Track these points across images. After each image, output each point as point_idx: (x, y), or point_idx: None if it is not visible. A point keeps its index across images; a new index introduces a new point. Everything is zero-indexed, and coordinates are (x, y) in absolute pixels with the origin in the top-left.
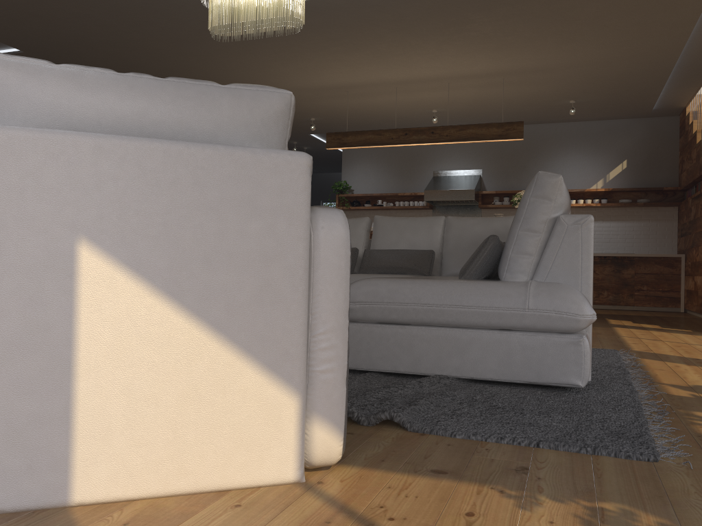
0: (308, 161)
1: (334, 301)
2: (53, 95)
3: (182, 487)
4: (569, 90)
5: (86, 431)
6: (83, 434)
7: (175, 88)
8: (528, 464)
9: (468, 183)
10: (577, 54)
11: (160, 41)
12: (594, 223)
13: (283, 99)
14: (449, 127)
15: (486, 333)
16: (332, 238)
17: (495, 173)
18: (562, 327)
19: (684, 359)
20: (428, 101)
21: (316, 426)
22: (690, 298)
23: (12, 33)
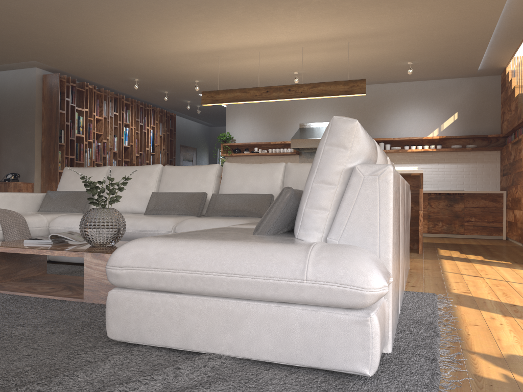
0: None
1: None
2: None
3: None
4: (406, 53)
5: None
6: None
7: None
8: None
9: None
10: (409, 18)
11: (42, 10)
12: (393, 174)
13: None
14: (303, 84)
15: (262, 307)
16: None
17: None
18: (346, 302)
19: (501, 306)
20: (288, 64)
21: None
22: (510, 228)
23: None
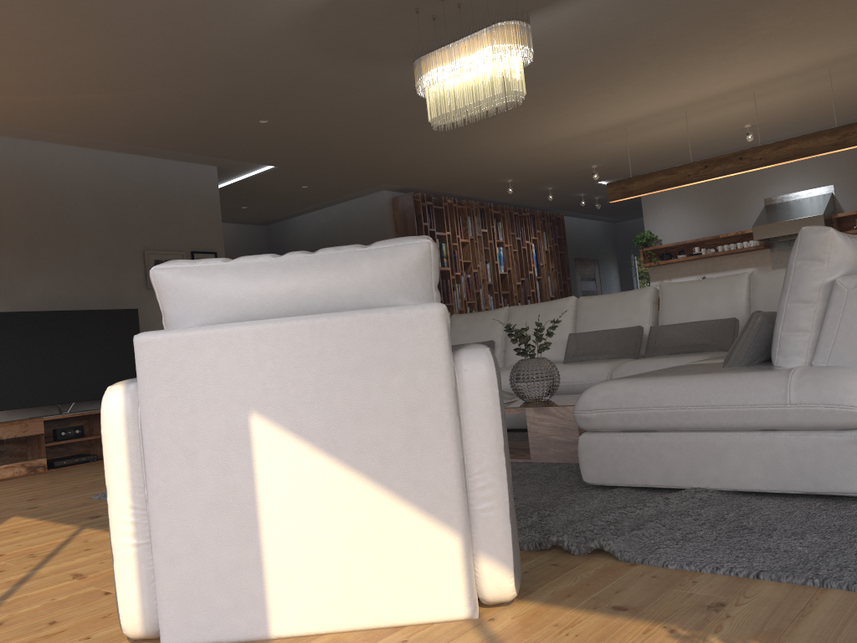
0: (441, 310)
1: (485, 440)
2: (224, 290)
3: (361, 623)
4: None
5: (275, 574)
6: (274, 577)
7: (321, 262)
8: (730, 599)
9: (814, 207)
10: None
11: (402, 127)
12: None
13: (421, 249)
14: (762, 147)
15: (745, 436)
16: (476, 379)
17: (853, 187)
18: (836, 422)
19: None
20: (734, 117)
21: (483, 563)
22: None
23: (264, 153)
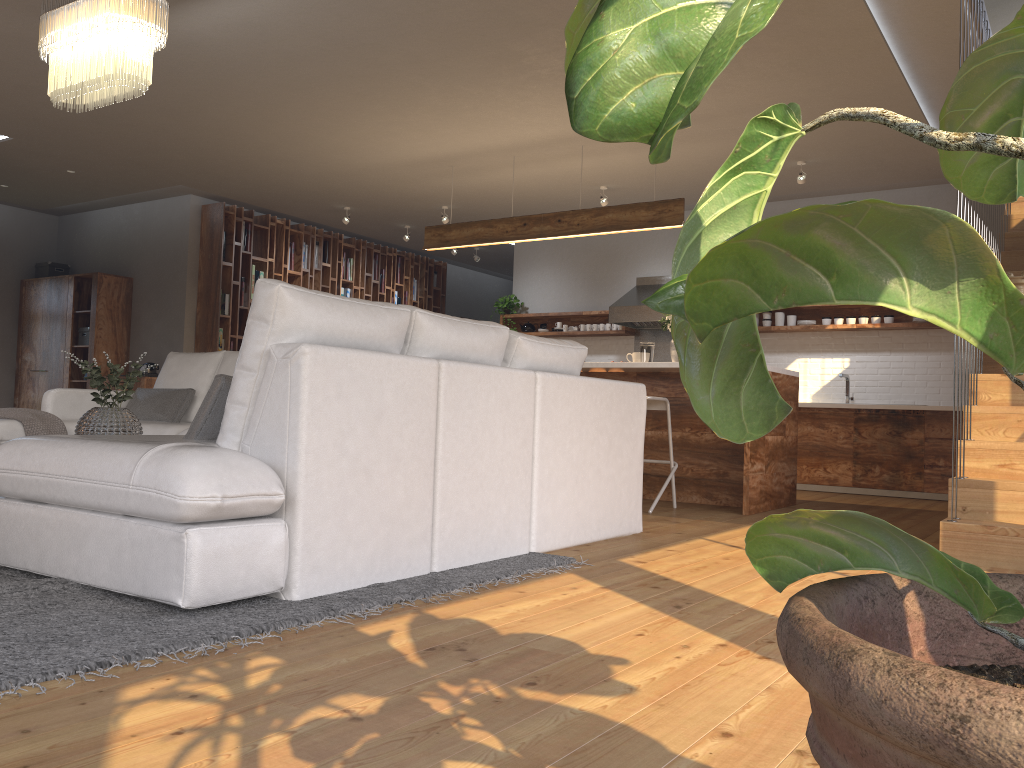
0: None
1: None
2: None
3: None
4: None
5: None
6: None
7: None
8: None
9: None
10: (733, 90)
11: (151, 113)
12: (311, 357)
13: None
14: (581, 211)
15: (103, 520)
16: None
17: None
18: (164, 513)
19: (637, 579)
20: (580, 174)
21: None
22: None
23: None
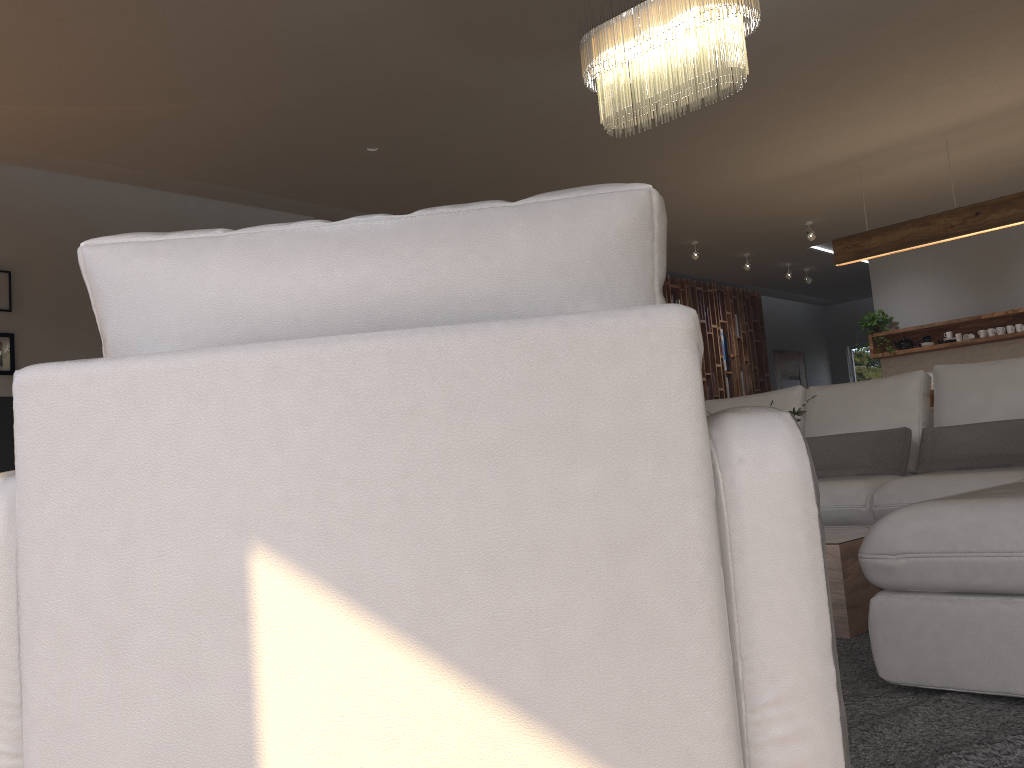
0: (686, 321)
1: (790, 627)
2: (219, 286)
3: None
4: None
5: None
6: None
7: (421, 228)
8: None
9: None
10: None
11: (556, 160)
12: None
13: (632, 203)
14: None
15: None
16: (768, 482)
17: None
18: None
19: None
20: (1011, 150)
21: None
22: None
23: (374, 197)
